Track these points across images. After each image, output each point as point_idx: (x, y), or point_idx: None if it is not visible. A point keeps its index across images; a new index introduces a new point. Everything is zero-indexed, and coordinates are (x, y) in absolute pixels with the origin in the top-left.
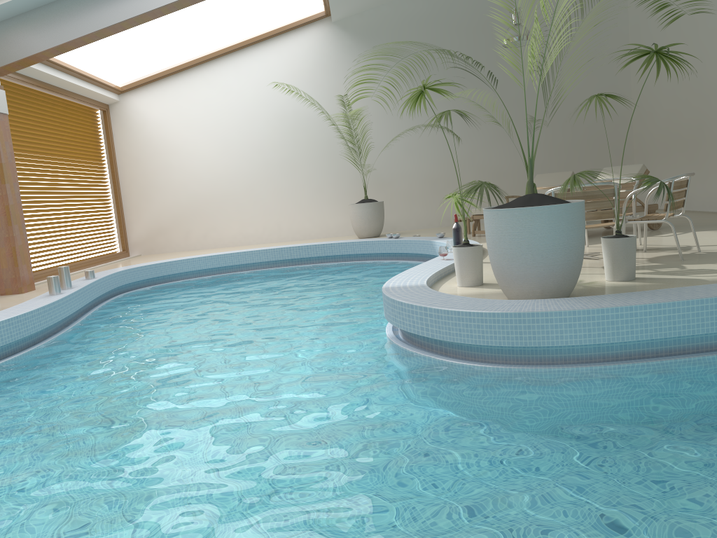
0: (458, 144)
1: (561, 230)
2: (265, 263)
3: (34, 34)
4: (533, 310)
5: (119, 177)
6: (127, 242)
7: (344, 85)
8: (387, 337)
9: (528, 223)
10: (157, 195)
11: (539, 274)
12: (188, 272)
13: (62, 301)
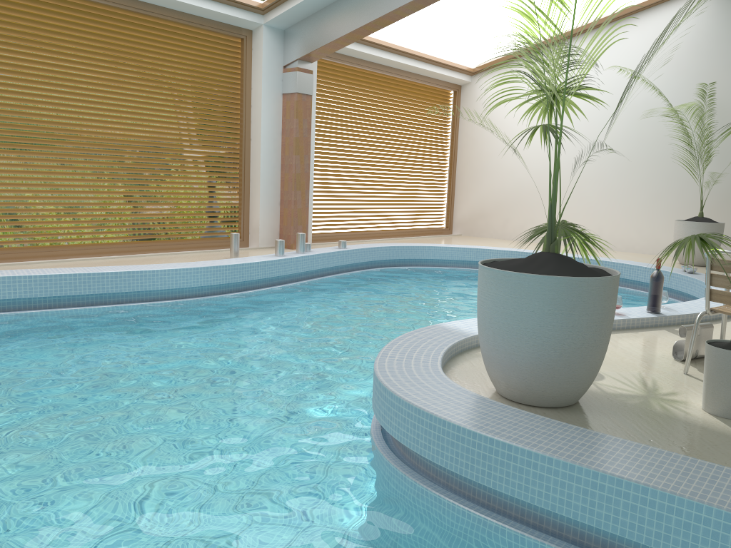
0: None
1: (530, 311)
2: None
3: (331, 25)
4: (412, 401)
5: (457, 157)
6: (451, 220)
7: (717, 70)
8: None
9: (493, 290)
10: (486, 178)
11: (500, 362)
12: (458, 260)
13: (272, 263)
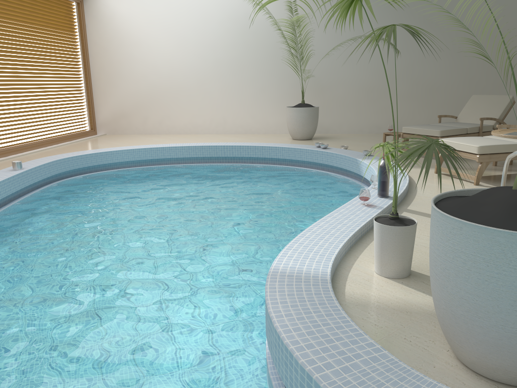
0: (397, 57)
1: None
2: (201, 158)
3: None
4: None
5: (90, 64)
6: (94, 122)
7: None
8: (265, 348)
9: None
10: (121, 83)
11: None
12: (129, 161)
13: None
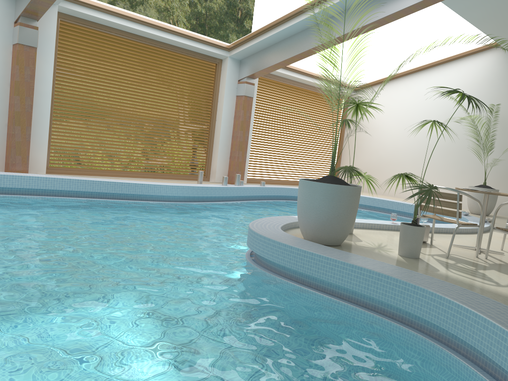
0: None
1: (315, 198)
2: (382, 209)
3: (265, 59)
4: (259, 232)
5: (343, 140)
6: None
7: (502, 96)
8: None
9: (301, 189)
10: (360, 154)
11: (303, 222)
12: None
13: (219, 188)
